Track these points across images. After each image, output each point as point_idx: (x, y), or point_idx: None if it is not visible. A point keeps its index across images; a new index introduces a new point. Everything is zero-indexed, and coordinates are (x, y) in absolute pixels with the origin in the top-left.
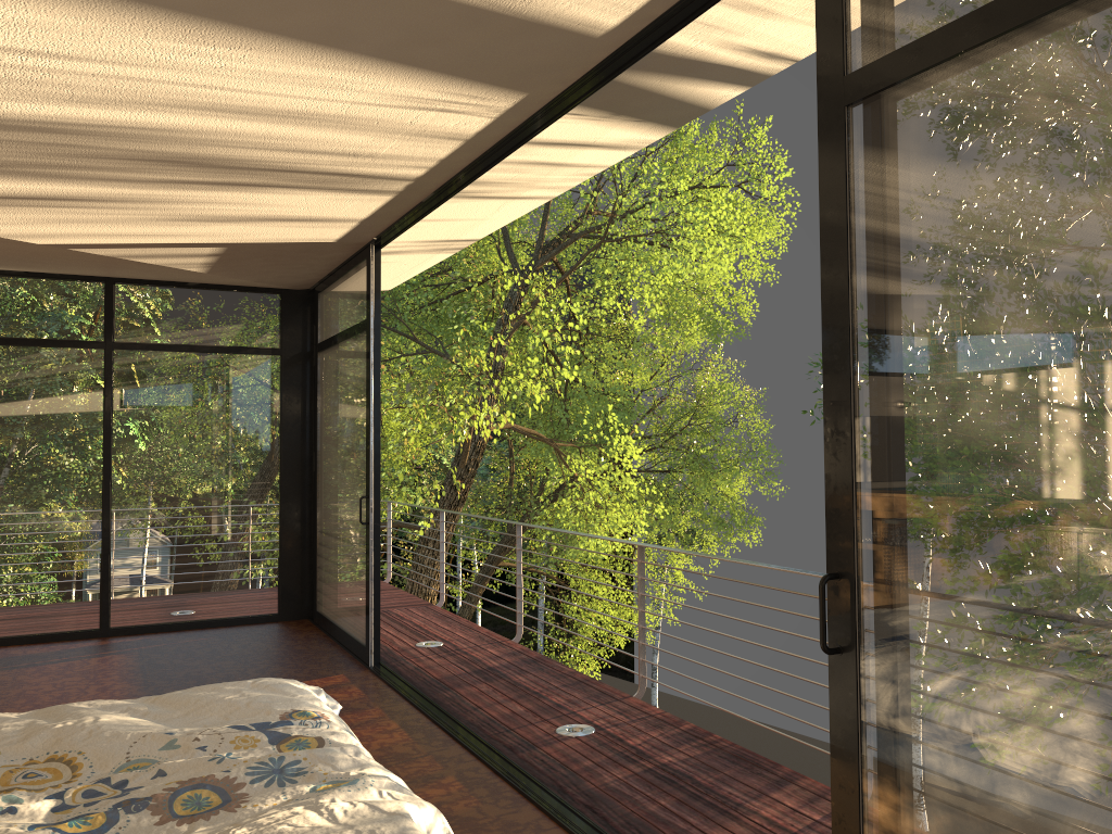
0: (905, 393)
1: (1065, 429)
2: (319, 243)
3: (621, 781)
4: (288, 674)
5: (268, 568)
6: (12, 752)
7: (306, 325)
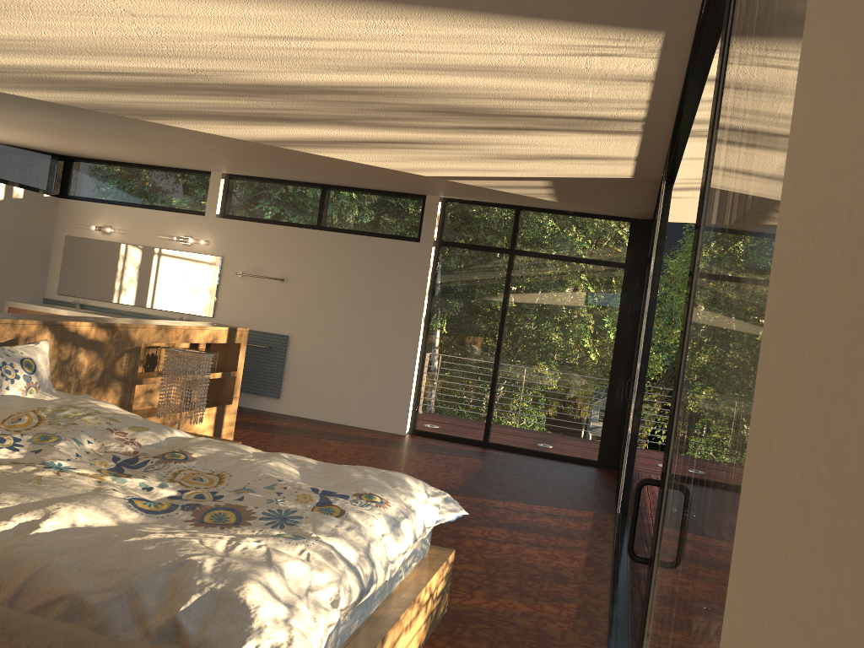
0: (699, 290)
1: (719, 331)
2: (620, 179)
3: None
4: (558, 501)
5: (594, 425)
6: (210, 465)
7: (646, 247)
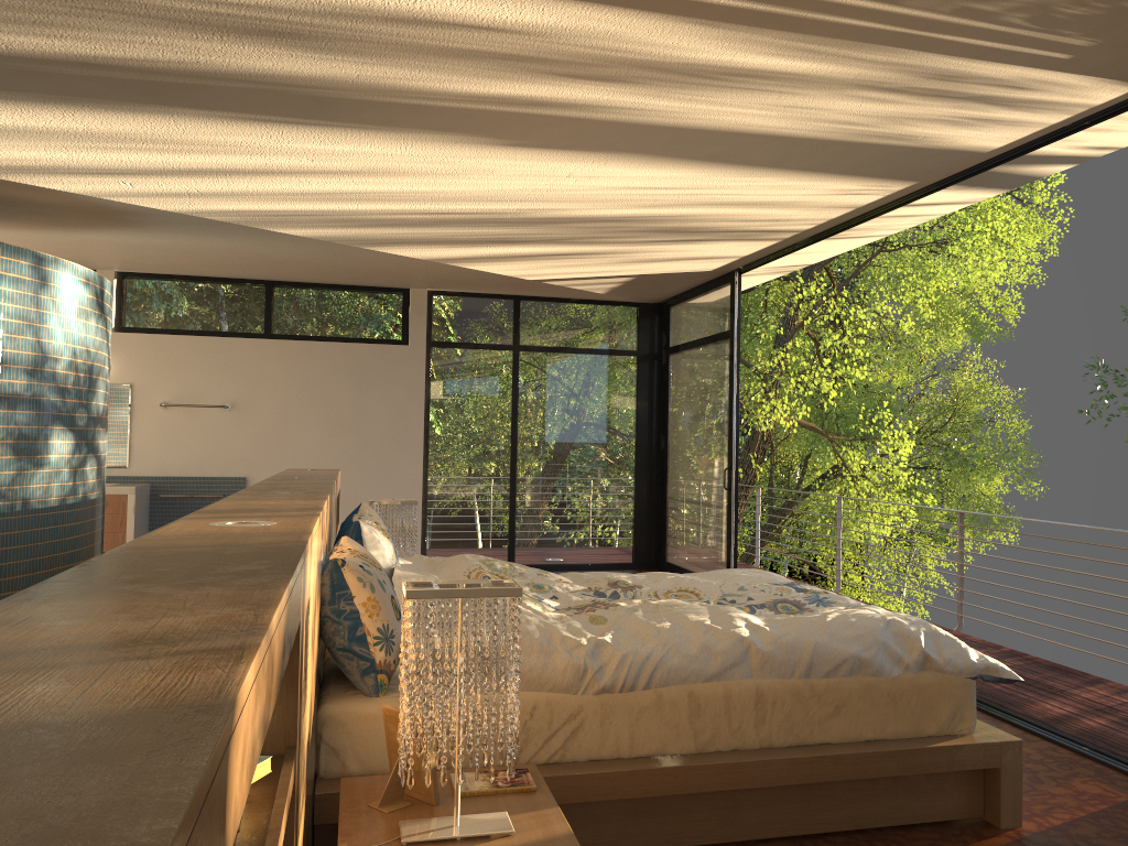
0: None
1: None
2: (699, 272)
3: None
4: None
5: (626, 526)
6: (655, 586)
7: (656, 332)
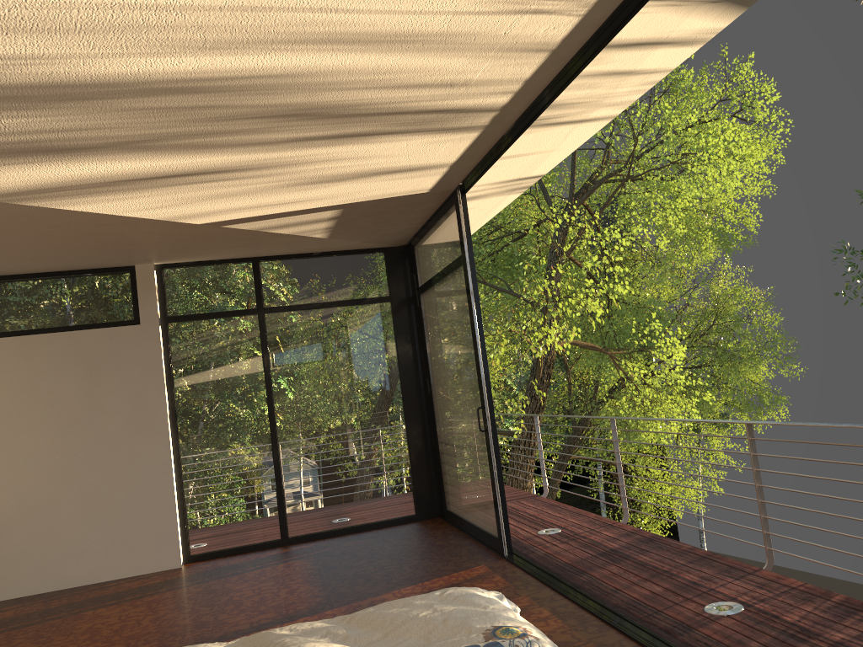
0: None
1: None
2: (416, 195)
3: None
4: (437, 568)
5: (403, 477)
6: None
7: (407, 274)
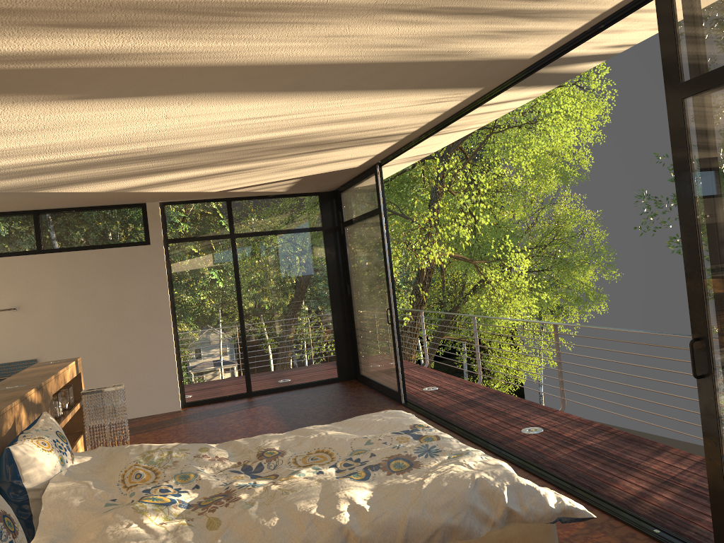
0: None
1: None
2: (349, 168)
3: (567, 455)
4: (359, 410)
5: (330, 352)
6: (298, 449)
7: (335, 211)
